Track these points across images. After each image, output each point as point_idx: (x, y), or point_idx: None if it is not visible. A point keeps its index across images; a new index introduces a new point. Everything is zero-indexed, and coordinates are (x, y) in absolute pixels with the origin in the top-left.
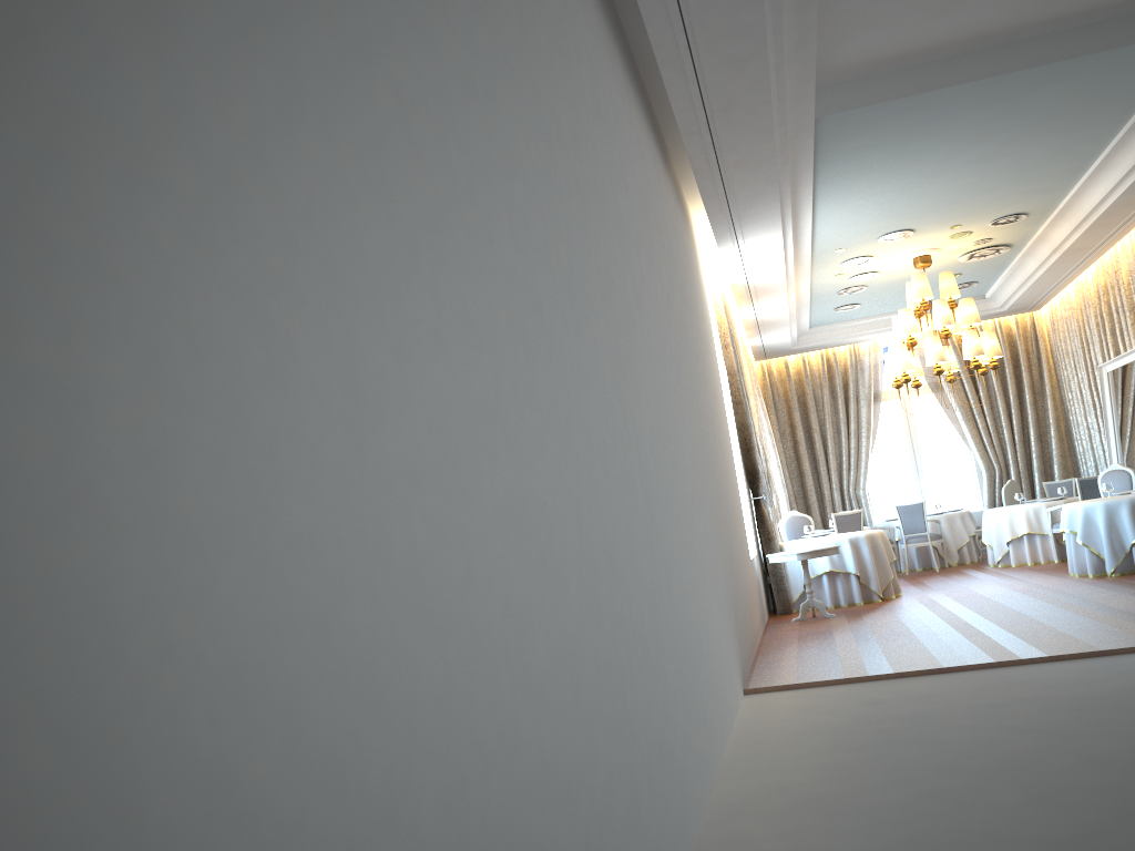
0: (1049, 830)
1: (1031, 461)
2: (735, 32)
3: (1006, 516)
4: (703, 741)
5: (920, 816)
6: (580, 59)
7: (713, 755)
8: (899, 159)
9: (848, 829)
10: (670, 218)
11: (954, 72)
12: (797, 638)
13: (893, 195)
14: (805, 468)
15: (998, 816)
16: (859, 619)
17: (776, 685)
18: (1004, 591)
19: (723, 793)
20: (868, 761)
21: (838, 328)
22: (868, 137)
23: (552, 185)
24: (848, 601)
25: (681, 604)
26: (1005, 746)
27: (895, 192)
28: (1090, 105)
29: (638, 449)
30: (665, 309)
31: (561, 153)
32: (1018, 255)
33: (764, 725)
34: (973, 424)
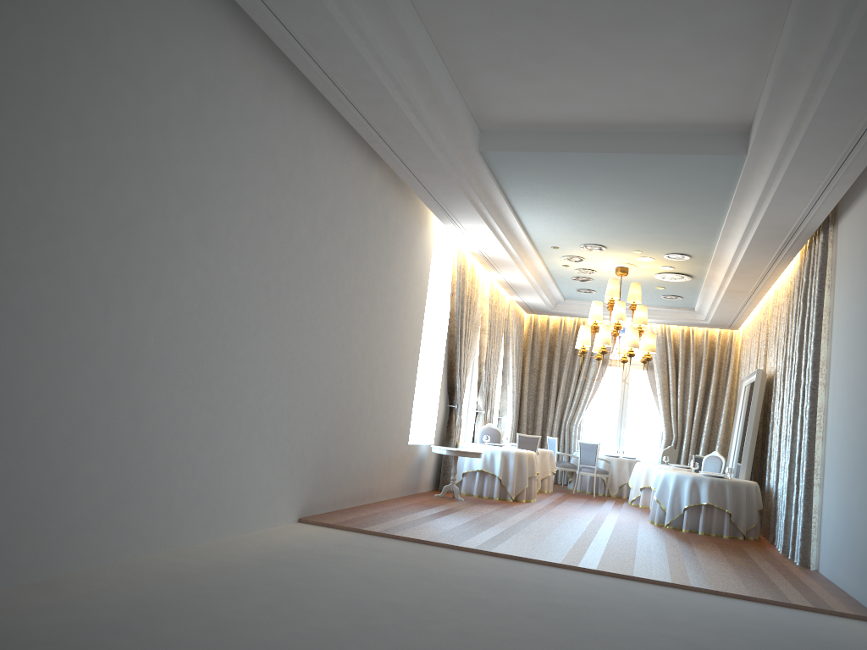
0: (233, 617)
1: (702, 438)
2: (363, 83)
3: (645, 470)
4: (147, 524)
5: (199, 594)
6: (173, 80)
7: (168, 537)
8: (562, 193)
9: (152, 589)
10: (356, 194)
11: (577, 143)
12: (407, 504)
13: (574, 218)
14: (539, 399)
15: (232, 605)
16: (468, 506)
17: (320, 521)
18: (588, 516)
19: (146, 558)
20: (253, 567)
21: (586, 305)
22: (529, 173)
23: (33, 155)
24: (490, 494)
25: (160, 435)
26: (335, 581)
27: (573, 216)
28: (690, 189)
29: (126, 329)
30: (285, 252)
31: (72, 137)
32: (703, 284)
33: (261, 537)
34: (666, 400)
